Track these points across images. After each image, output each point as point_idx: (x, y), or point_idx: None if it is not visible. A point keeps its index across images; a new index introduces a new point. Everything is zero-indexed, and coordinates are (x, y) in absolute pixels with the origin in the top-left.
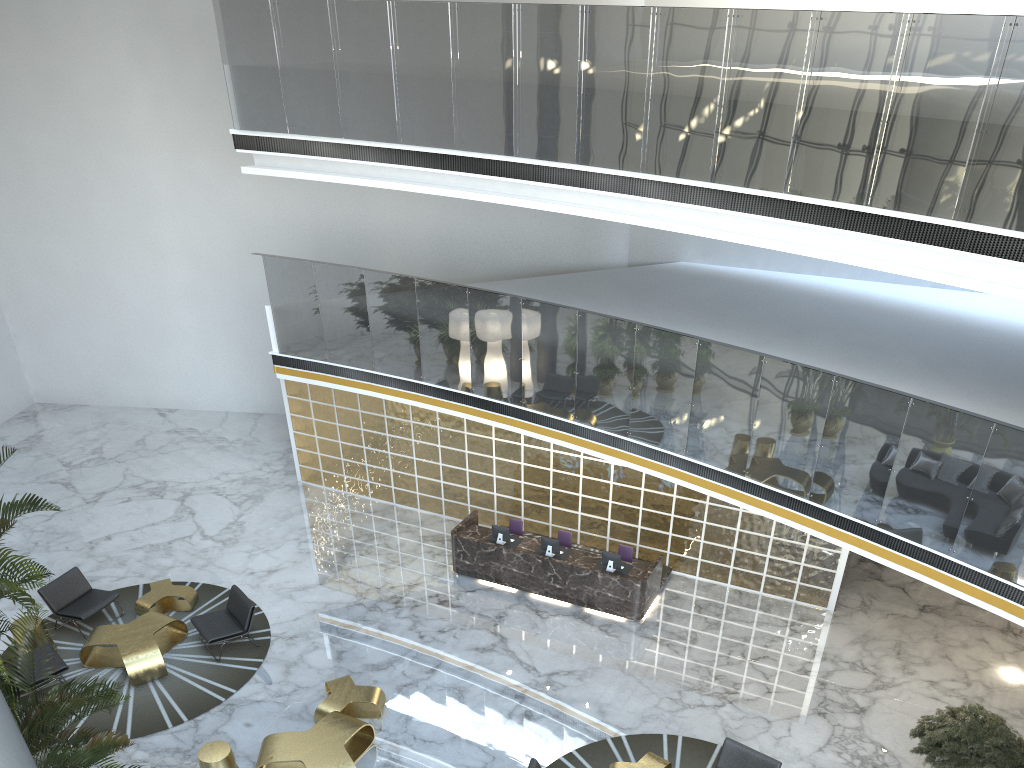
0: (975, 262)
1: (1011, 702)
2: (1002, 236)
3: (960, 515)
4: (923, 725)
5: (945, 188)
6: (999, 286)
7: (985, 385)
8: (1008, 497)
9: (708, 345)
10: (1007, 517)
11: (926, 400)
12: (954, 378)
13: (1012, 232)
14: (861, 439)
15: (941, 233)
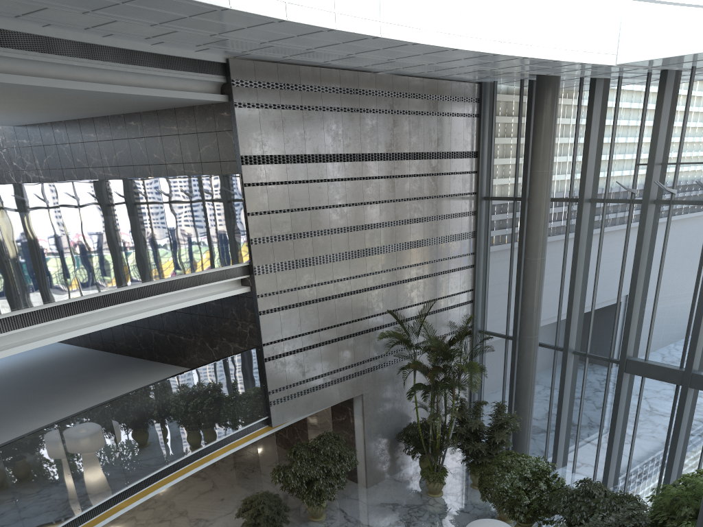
0: (130, 305)
1: (184, 524)
2: (151, 285)
3: (200, 423)
4: (252, 522)
5: (121, 270)
6: (159, 309)
7: (33, 404)
8: (213, 398)
9: (9, 446)
10: (216, 407)
11: (158, 381)
12: (14, 411)
13: (156, 281)
14: (139, 426)
15: (122, 295)
